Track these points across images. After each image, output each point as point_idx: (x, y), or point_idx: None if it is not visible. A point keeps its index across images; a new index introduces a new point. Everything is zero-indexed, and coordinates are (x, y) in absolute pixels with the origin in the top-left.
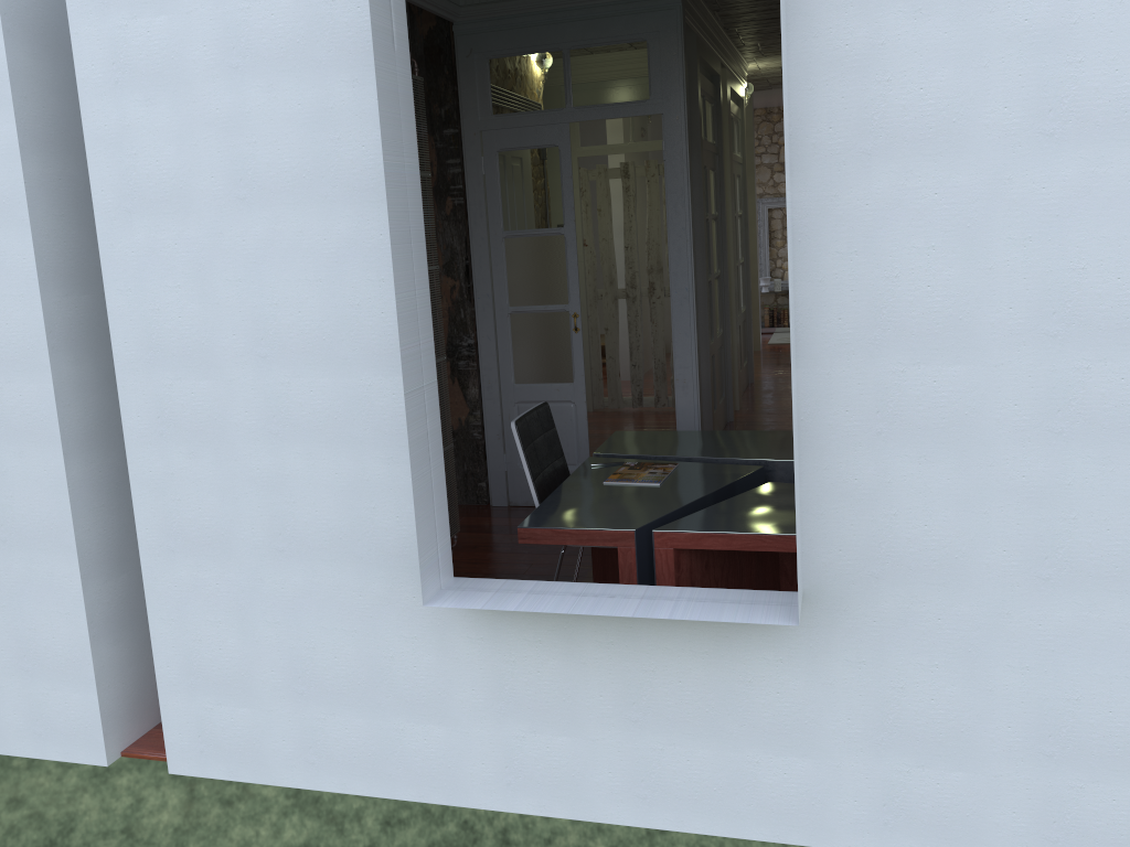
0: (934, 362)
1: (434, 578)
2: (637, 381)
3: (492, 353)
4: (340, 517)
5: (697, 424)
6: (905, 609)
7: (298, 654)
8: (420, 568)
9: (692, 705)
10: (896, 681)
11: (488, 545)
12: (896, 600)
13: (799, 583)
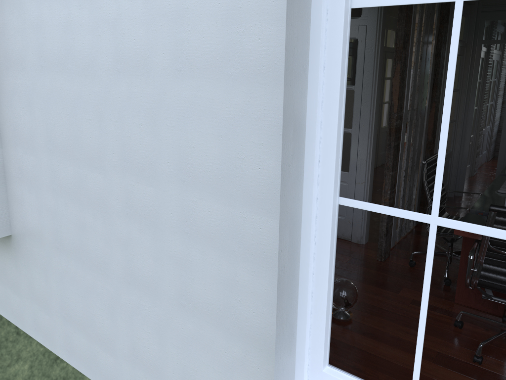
0: (28, 154)
1: None
2: None
3: None
4: None
5: None
6: (31, 248)
7: None
8: None
9: None
10: (32, 275)
11: None
12: (29, 244)
13: None
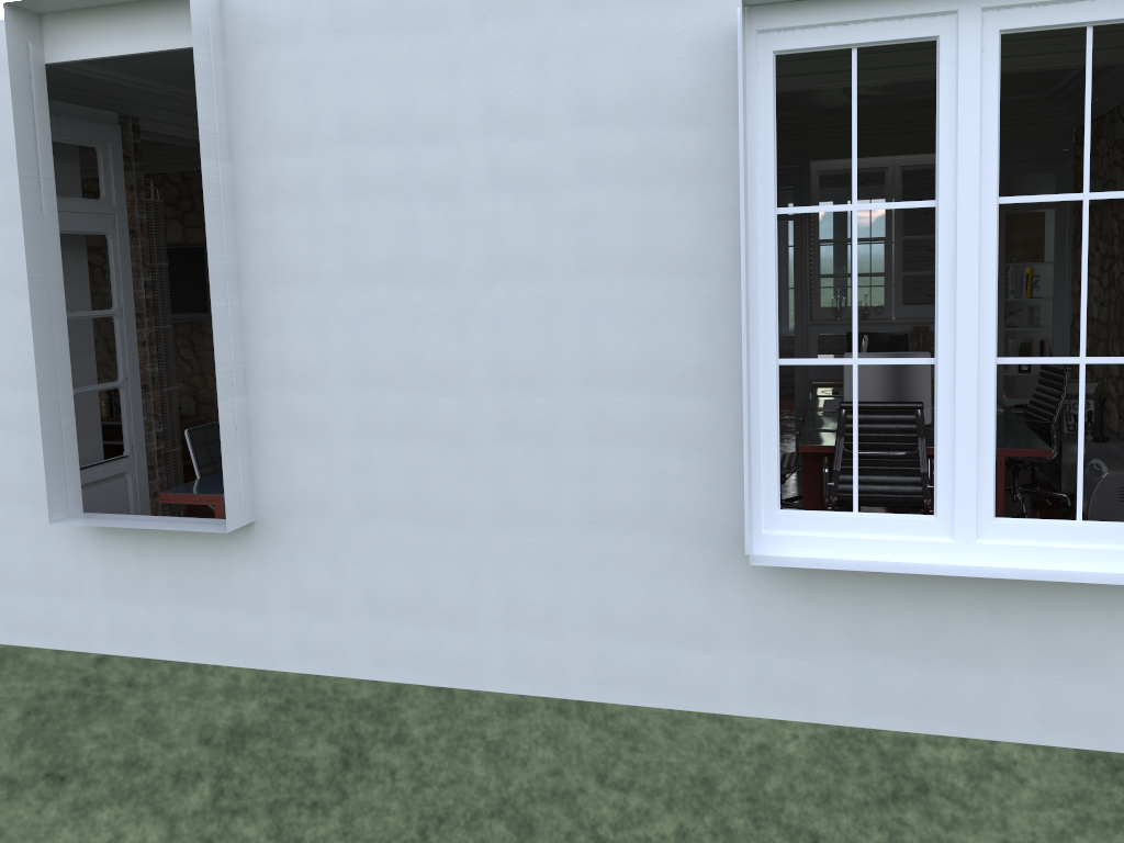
0: (309, 394)
1: (62, 510)
2: None
3: None
4: (24, 476)
5: None
6: (303, 530)
7: (2, 560)
8: (49, 502)
9: (205, 587)
10: (301, 571)
11: None
12: (299, 525)
13: (235, 512)
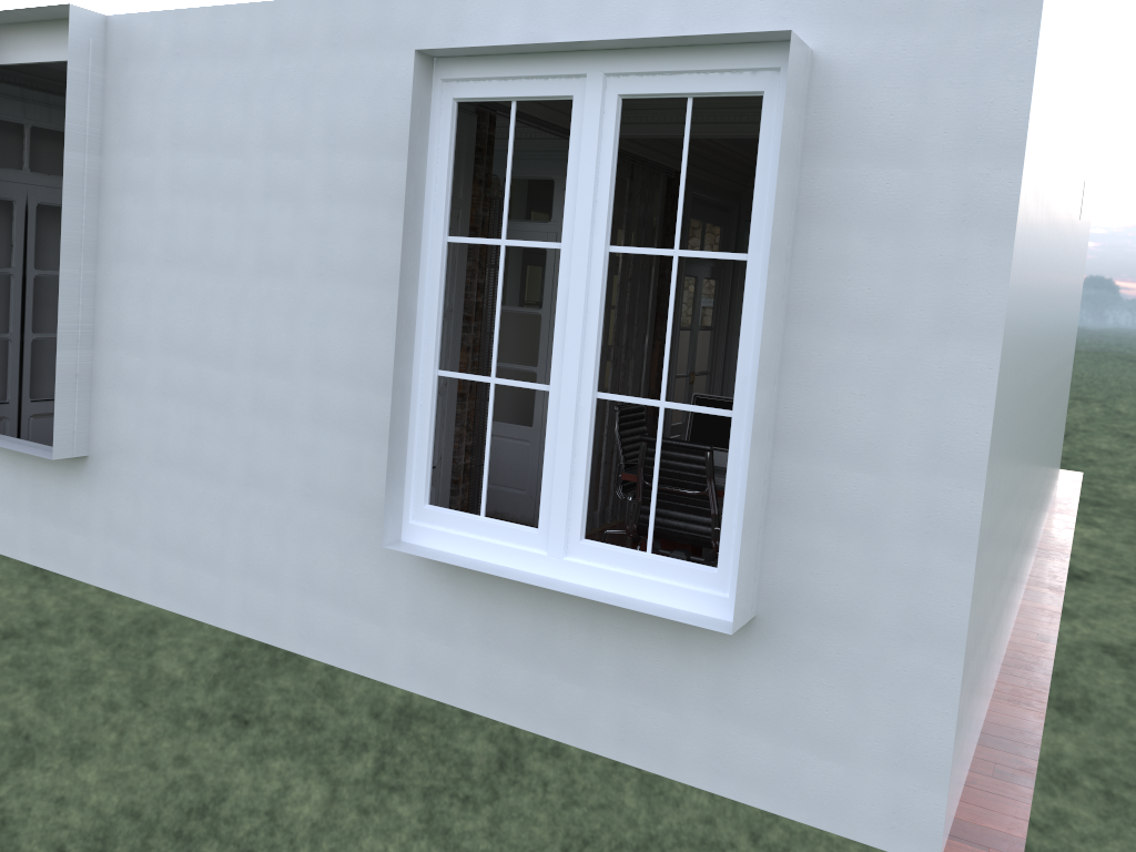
0: (132, 354)
1: None
2: None
3: None
4: None
5: None
6: (118, 468)
7: None
8: None
9: (52, 505)
10: (114, 503)
11: None
12: (116, 464)
13: (65, 444)
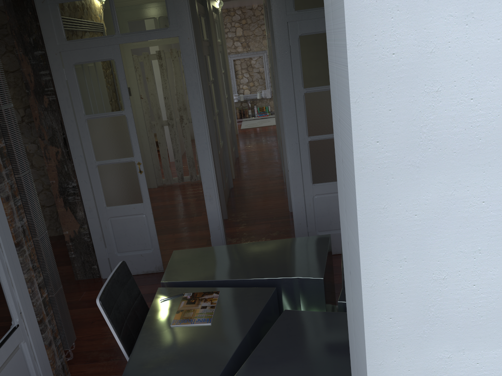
0: (477, 347)
1: None
2: (179, 168)
3: (89, 190)
4: None
5: (220, 219)
6: None
7: None
8: None
9: None
10: None
11: (101, 319)
12: None
13: None
